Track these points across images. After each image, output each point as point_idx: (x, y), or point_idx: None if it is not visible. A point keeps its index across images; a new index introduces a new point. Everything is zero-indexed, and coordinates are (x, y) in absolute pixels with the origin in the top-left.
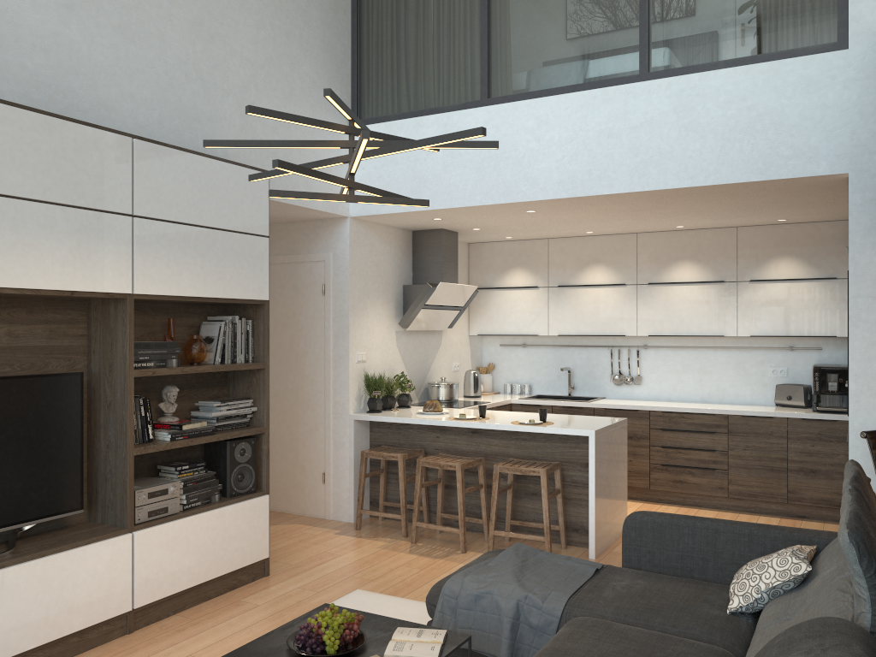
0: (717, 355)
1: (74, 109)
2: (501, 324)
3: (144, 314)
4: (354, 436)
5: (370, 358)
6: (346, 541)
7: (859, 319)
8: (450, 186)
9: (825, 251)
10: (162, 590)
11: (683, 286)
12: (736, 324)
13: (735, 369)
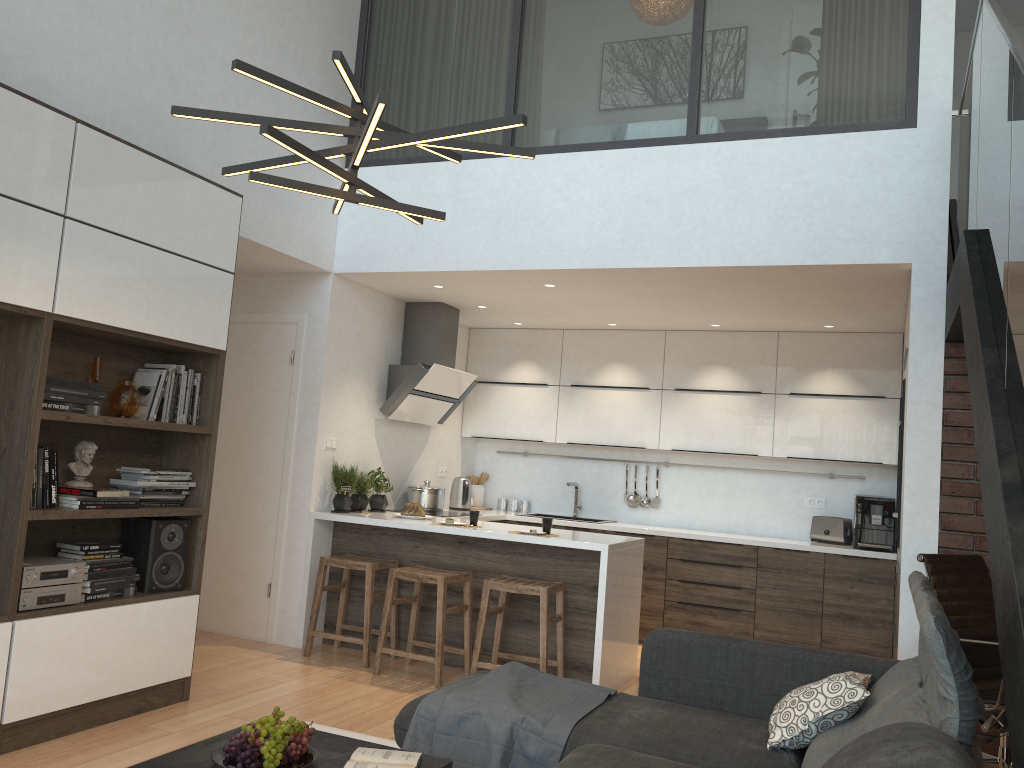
0: (748, 479)
1: (5, 81)
2: (501, 426)
3: (63, 348)
4: (313, 540)
5: (342, 447)
6: (291, 667)
7: (917, 428)
8: (458, 245)
9: (873, 365)
10: (43, 703)
11: (714, 394)
12: (772, 443)
13: (767, 496)
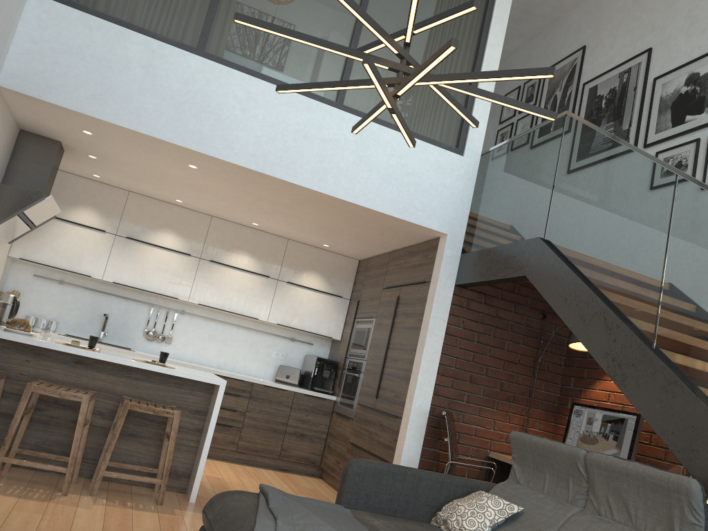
0: (239, 332)
1: None
2: (52, 255)
3: None
4: None
5: None
6: None
7: (433, 332)
8: (142, 110)
9: (339, 276)
10: None
11: (237, 271)
12: (269, 312)
13: (249, 346)
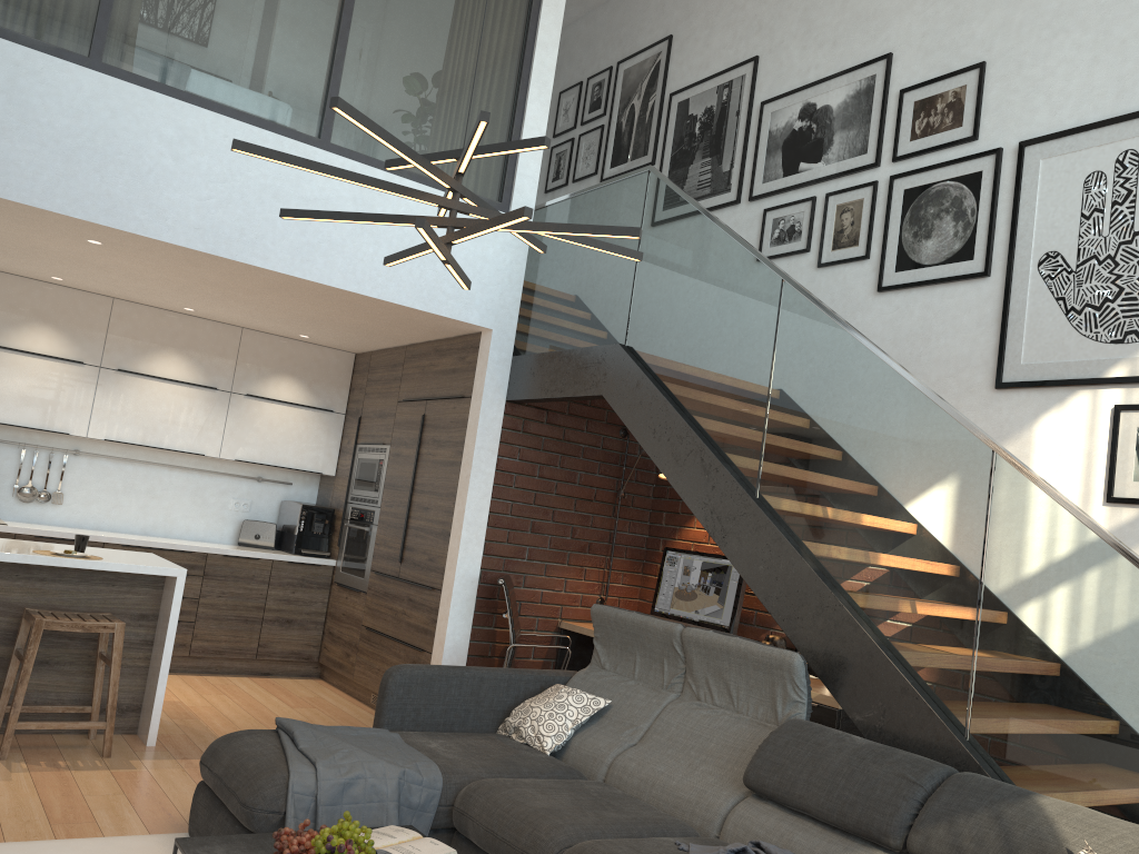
0: (173, 476)
1: None
2: None
3: None
4: None
5: None
6: None
7: (479, 470)
8: (8, 163)
9: (327, 379)
10: None
11: (164, 383)
12: (222, 443)
13: (192, 496)
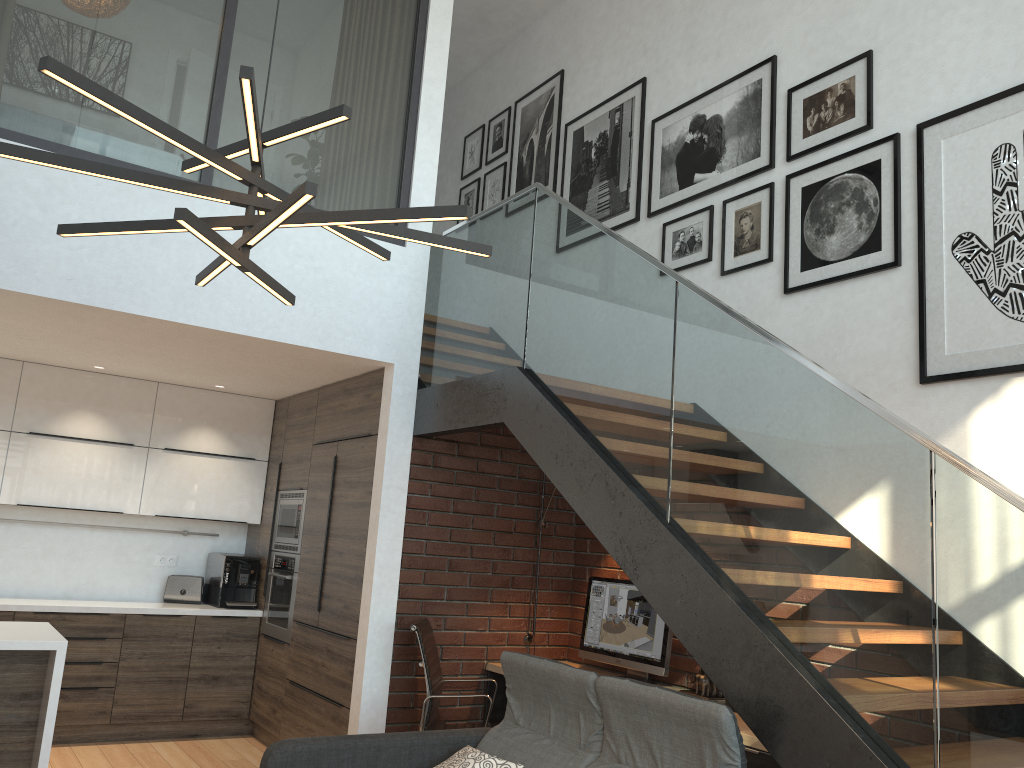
0: (95, 536)
1: None
2: None
3: None
4: None
5: None
6: None
7: (389, 509)
8: None
9: (248, 428)
10: None
11: (79, 443)
12: (141, 499)
13: (115, 555)
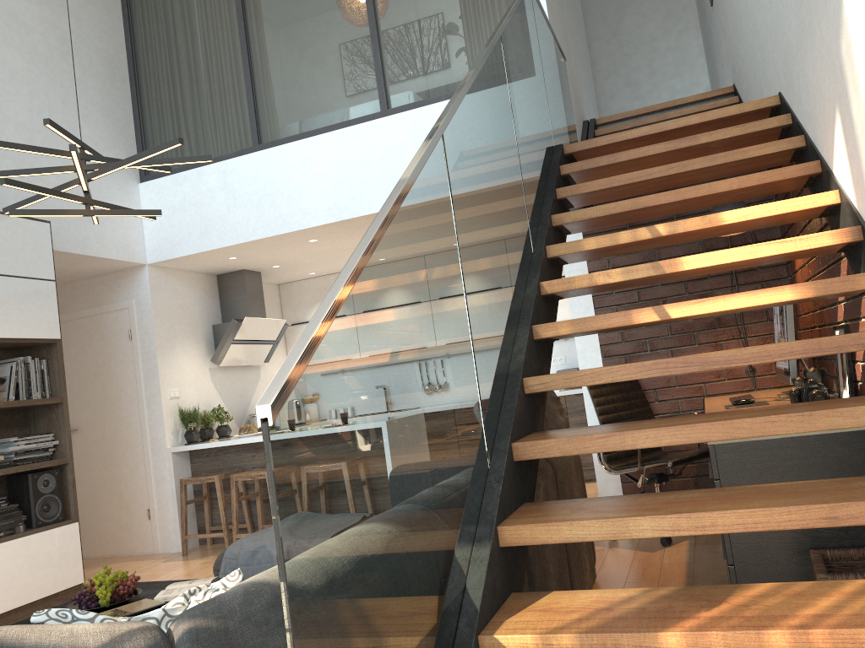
0: None
1: None
2: None
3: None
4: (174, 468)
5: (184, 394)
6: (171, 564)
7: None
8: (235, 224)
9: None
10: None
11: None
12: None
13: None
